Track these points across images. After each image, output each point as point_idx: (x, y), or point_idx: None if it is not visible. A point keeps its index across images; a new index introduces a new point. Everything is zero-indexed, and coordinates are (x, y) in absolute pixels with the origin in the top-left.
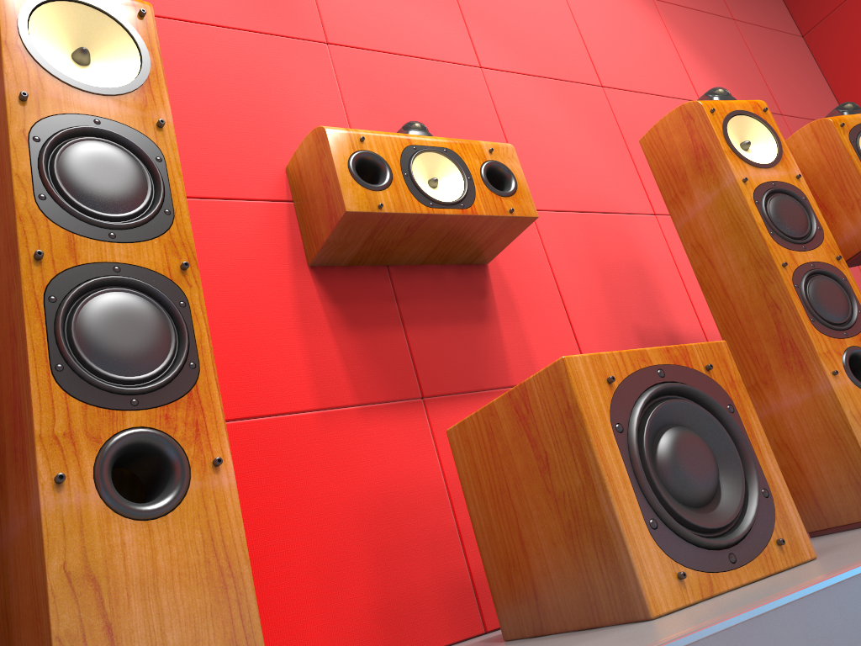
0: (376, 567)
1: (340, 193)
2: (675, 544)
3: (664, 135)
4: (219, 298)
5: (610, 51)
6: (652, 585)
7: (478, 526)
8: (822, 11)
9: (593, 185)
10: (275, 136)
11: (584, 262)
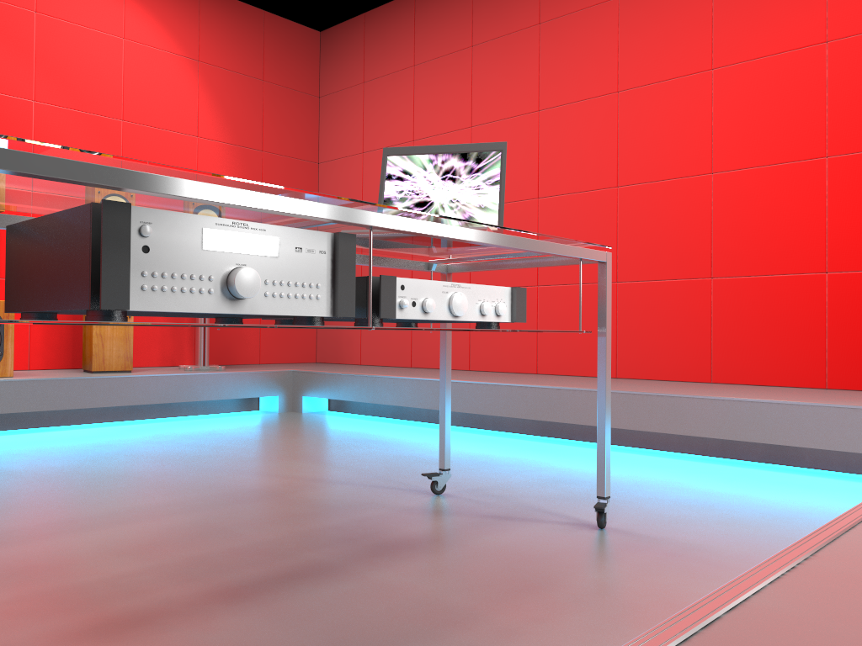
0: None
1: None
2: None
3: None
4: None
5: (141, 97)
6: None
7: None
8: (330, 89)
9: None
10: None
11: None
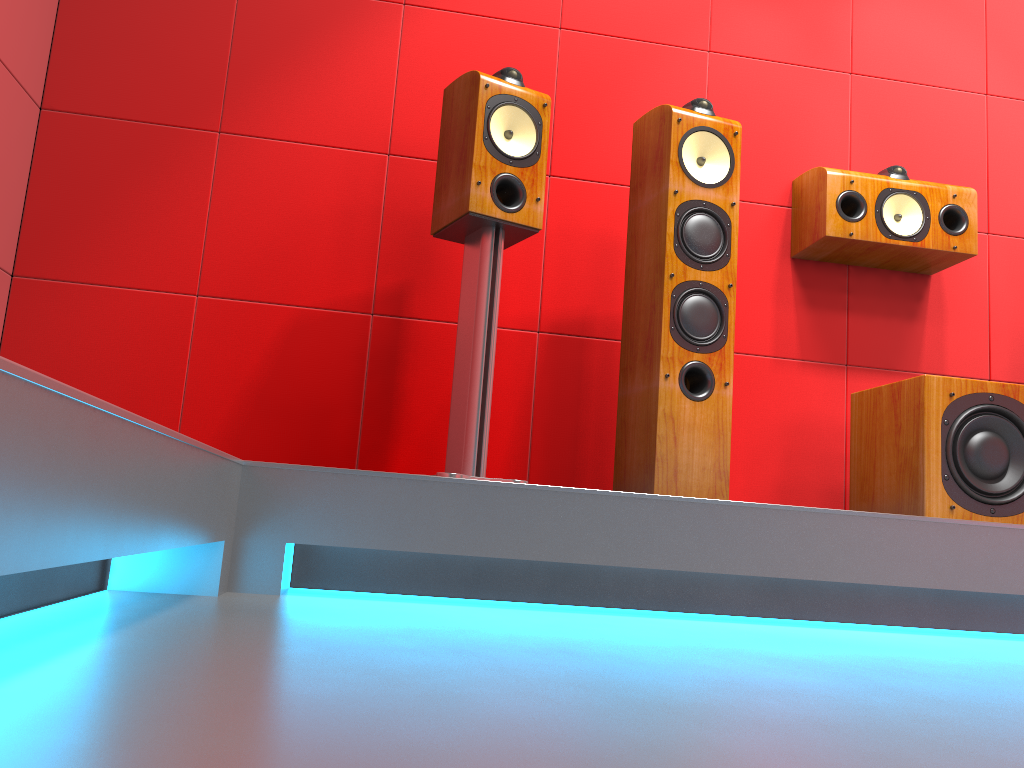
0: (784, 461)
1: (825, 221)
2: (956, 491)
3: None
4: None
5: None
6: (931, 506)
7: (853, 454)
8: None
9: None
10: (790, 155)
11: (1023, 285)
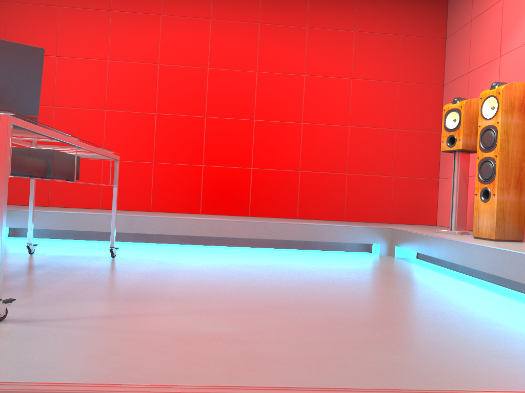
0: None
1: None
2: None
3: None
4: None
5: None
6: None
7: None
8: None
9: None
10: None
11: None
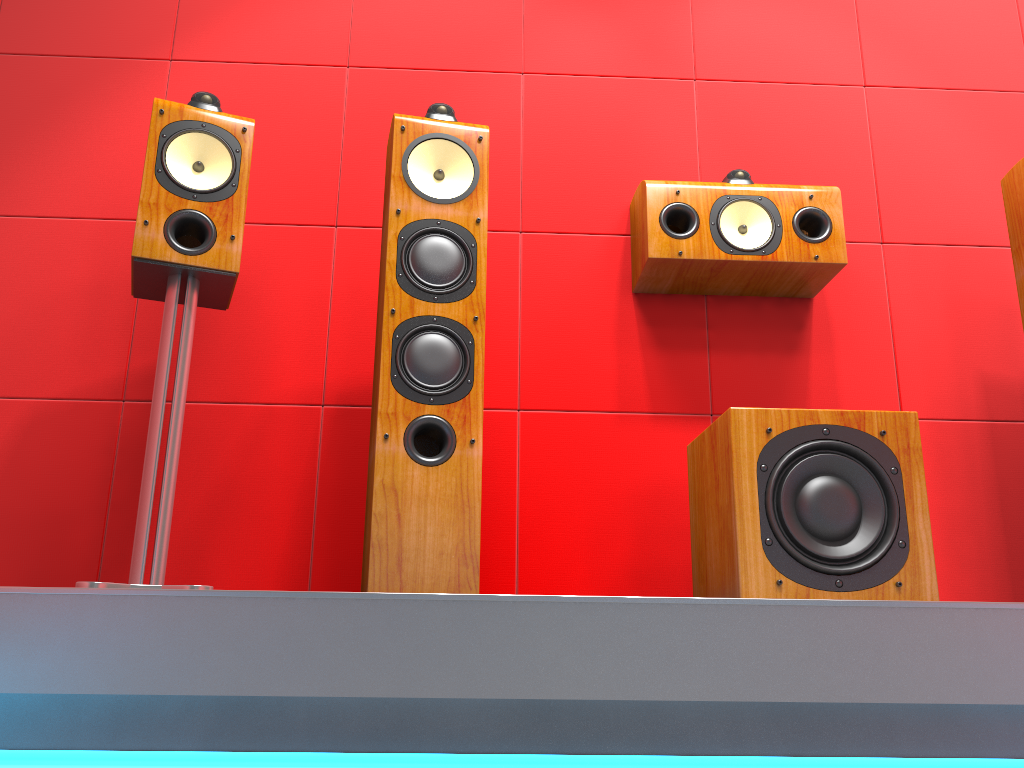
0: (637, 540)
1: (647, 241)
2: (784, 560)
3: (1017, 180)
4: (554, 315)
5: None
6: (750, 582)
7: (691, 523)
8: None
9: (976, 214)
10: (626, 176)
11: (935, 300)
